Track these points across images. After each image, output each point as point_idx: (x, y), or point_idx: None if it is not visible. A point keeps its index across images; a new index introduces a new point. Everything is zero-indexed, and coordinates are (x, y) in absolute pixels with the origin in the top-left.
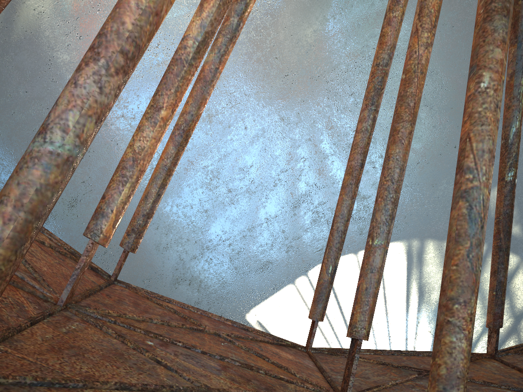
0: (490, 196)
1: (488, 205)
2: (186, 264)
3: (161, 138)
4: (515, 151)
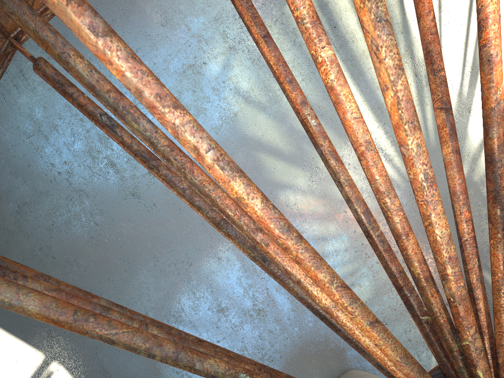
0: None
1: None
2: None
3: None
4: None
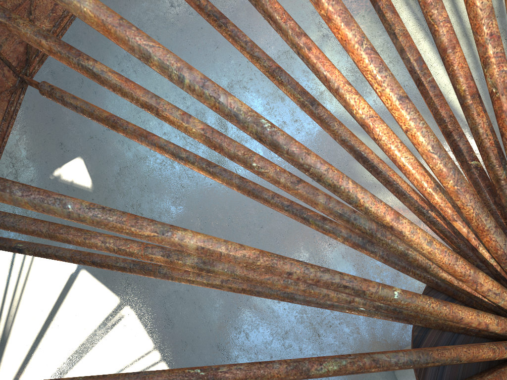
0: None
1: None
2: None
3: (32, 43)
4: None
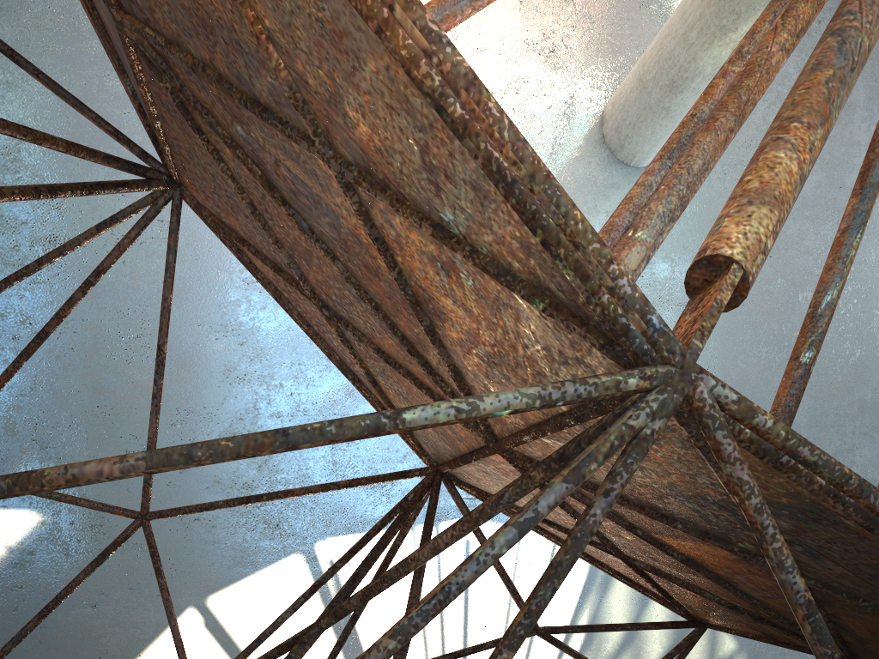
0: (867, 56)
1: (863, 61)
2: (259, 419)
3: None
4: (822, 327)
